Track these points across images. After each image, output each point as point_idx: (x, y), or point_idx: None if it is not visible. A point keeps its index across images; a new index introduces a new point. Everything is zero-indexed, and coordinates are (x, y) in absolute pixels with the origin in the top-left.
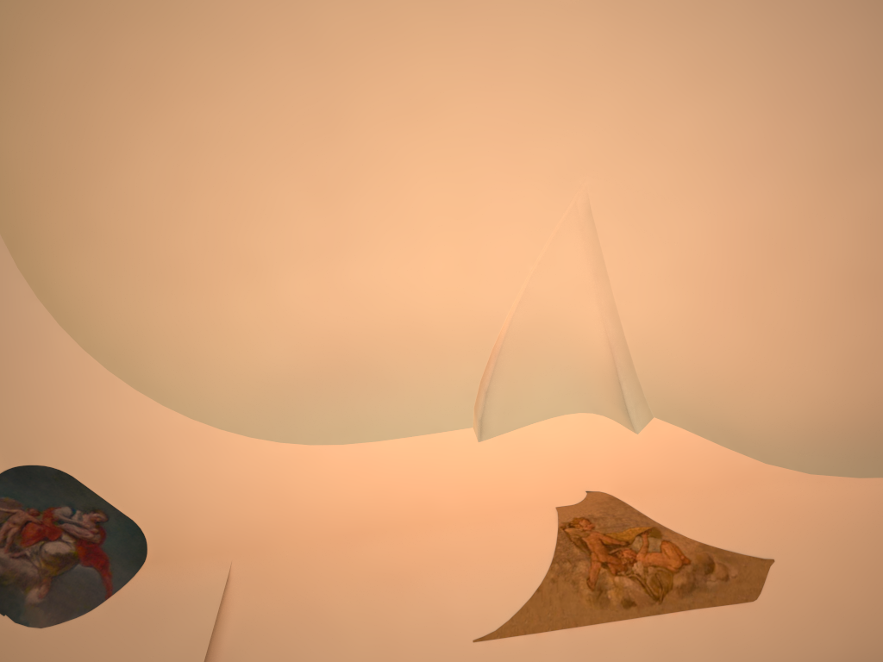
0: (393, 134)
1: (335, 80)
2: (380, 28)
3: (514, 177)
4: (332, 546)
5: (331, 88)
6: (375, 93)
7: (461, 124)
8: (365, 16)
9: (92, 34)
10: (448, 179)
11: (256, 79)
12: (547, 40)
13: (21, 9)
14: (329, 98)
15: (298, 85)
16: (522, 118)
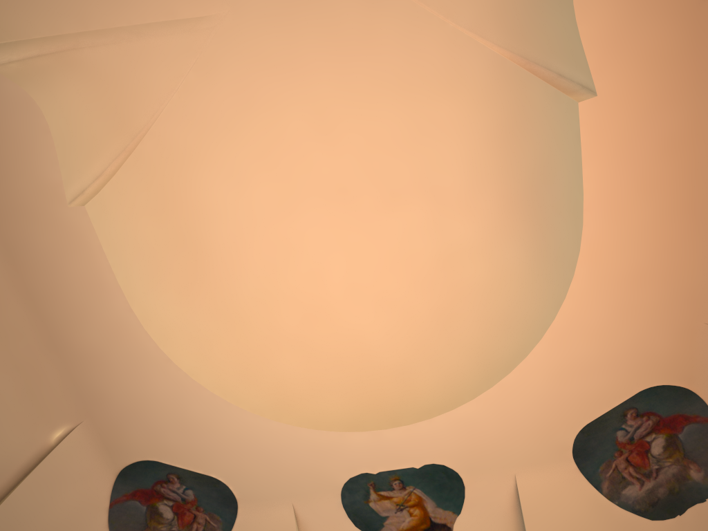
0: (343, 146)
1: (306, 190)
2: (266, 159)
3: (373, 44)
4: (705, 236)
5: (312, 192)
6: (314, 161)
7: (332, 92)
8: (259, 170)
9: (278, 344)
10: (377, 101)
11: (309, 243)
12: (262, 27)
13: (256, 385)
14: (320, 193)
15: (312, 215)
16: (324, 40)
